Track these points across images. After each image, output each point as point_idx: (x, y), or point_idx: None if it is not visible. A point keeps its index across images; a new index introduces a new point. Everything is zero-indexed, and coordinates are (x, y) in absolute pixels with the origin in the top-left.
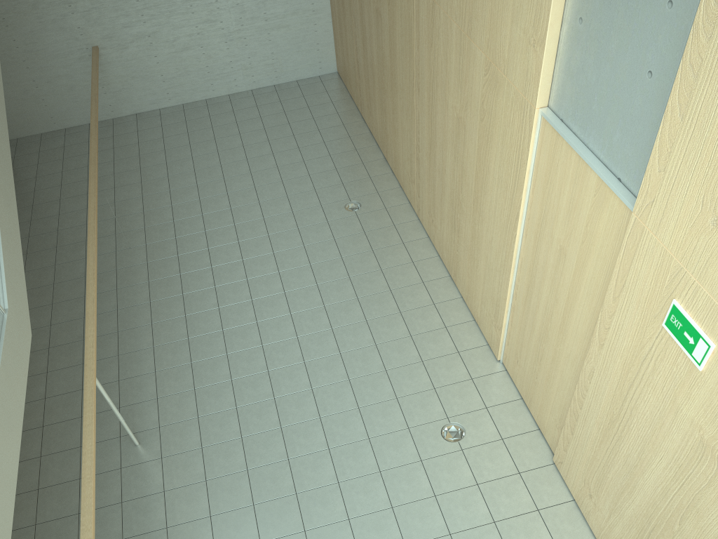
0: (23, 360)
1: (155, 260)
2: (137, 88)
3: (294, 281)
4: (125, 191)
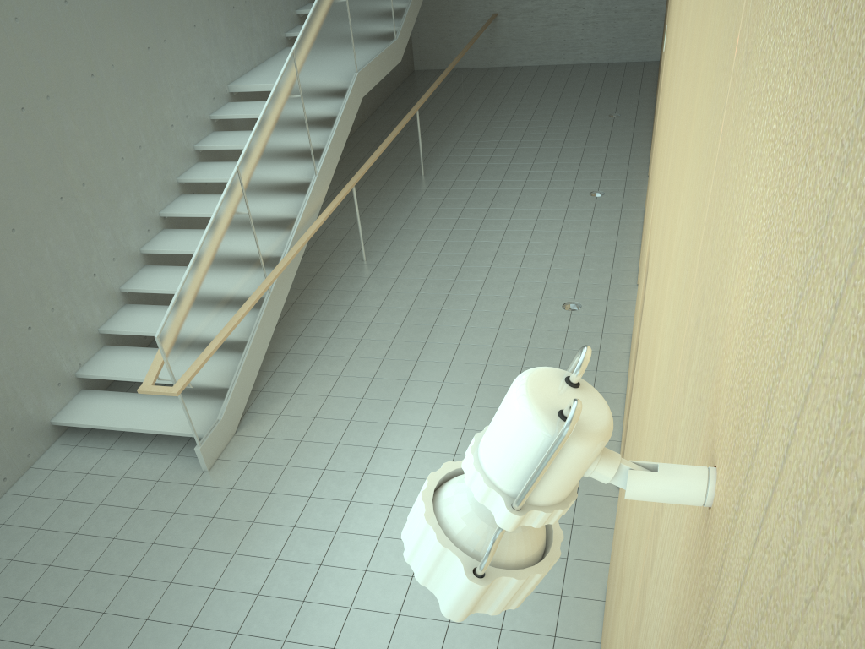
0: (394, 61)
1: (475, 121)
2: (512, 47)
3: (551, 137)
4: (476, 95)
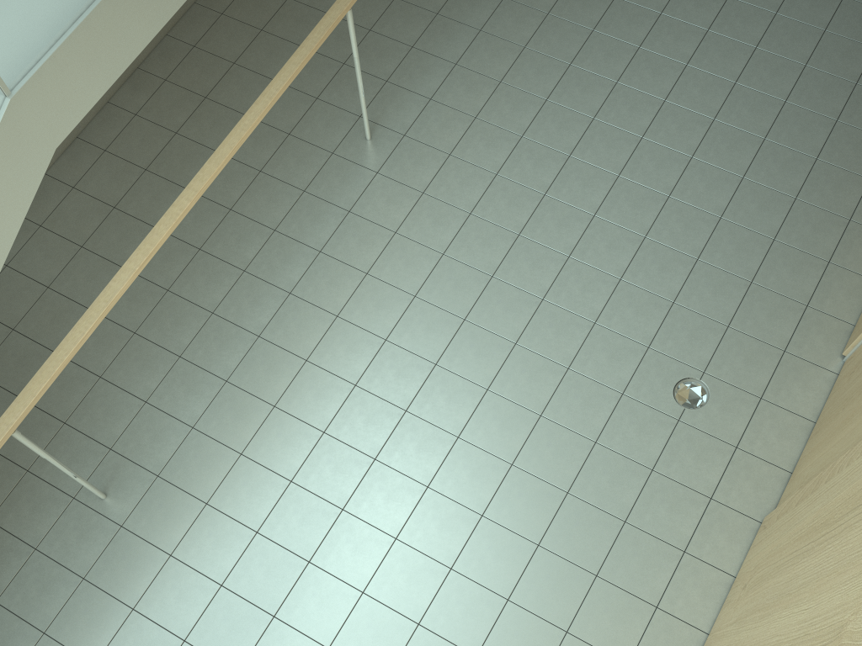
0: None
1: None
2: None
3: (712, 57)
4: None
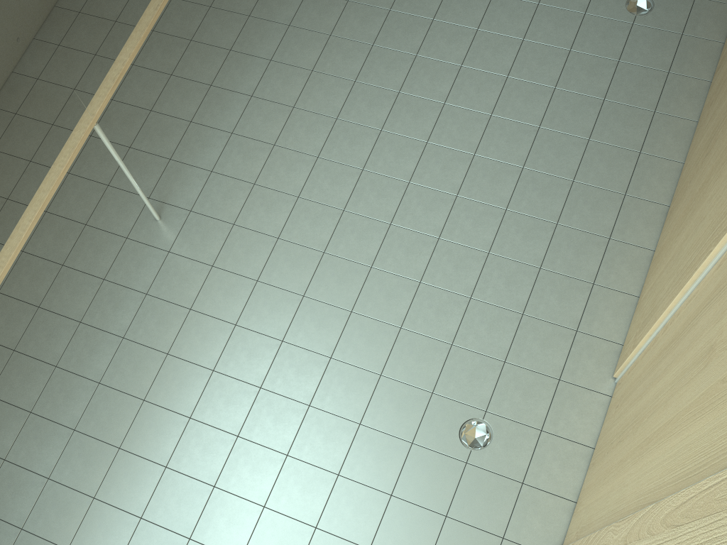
0: None
1: None
2: None
3: (468, 92)
4: None
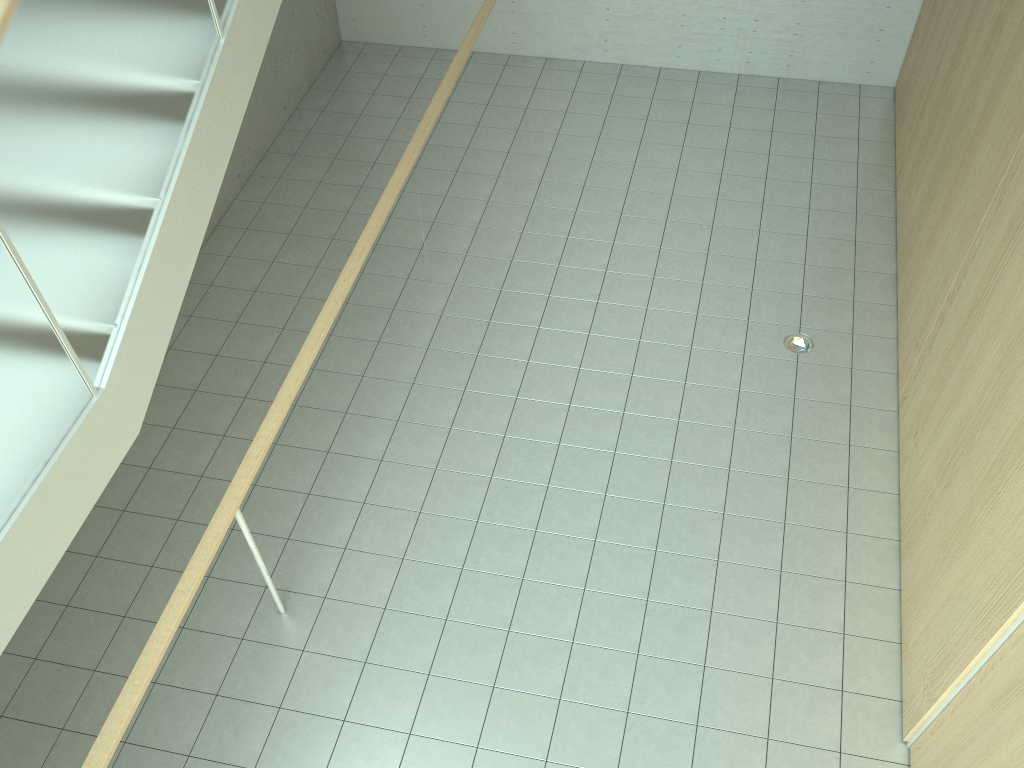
0: (97, 478)
1: (453, 316)
2: (562, 17)
3: (638, 439)
4: (469, 183)
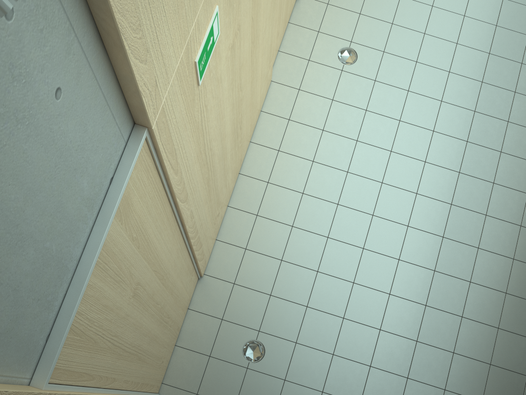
0: None
1: None
2: None
3: None
4: None
